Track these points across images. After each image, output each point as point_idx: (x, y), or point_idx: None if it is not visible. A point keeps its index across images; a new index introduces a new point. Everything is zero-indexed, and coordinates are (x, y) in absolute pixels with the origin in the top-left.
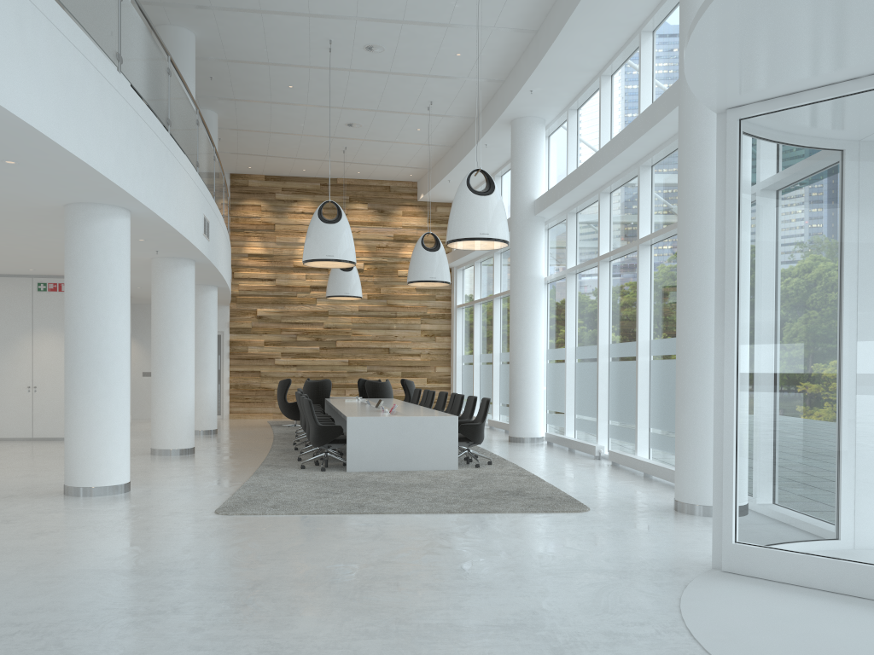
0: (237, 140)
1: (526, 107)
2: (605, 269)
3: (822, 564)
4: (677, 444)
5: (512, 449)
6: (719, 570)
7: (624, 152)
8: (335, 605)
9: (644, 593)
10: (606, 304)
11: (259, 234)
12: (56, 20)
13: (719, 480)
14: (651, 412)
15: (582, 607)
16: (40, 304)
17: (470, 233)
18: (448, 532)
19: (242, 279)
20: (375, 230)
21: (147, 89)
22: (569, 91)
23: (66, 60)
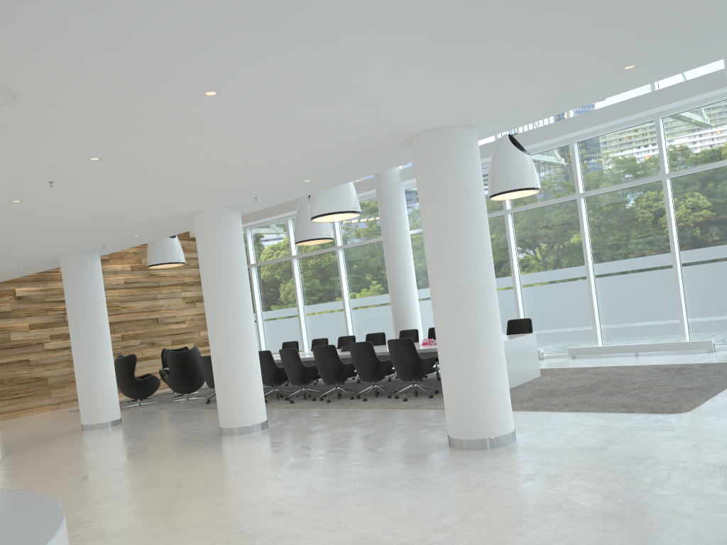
0: None
1: None
2: (510, 219)
3: None
4: None
5: None
6: None
7: (582, 130)
8: None
9: None
10: (514, 245)
11: None
12: None
13: None
14: (602, 314)
15: None
16: None
17: (530, 184)
18: None
19: None
20: None
21: None
22: None
23: None
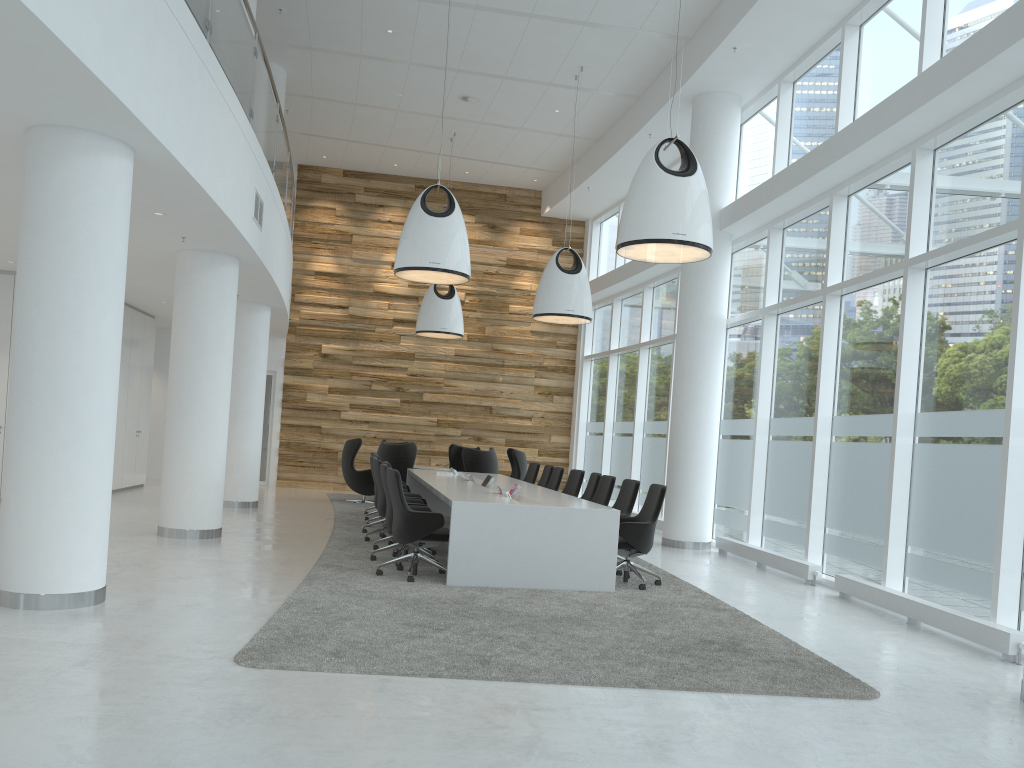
0: (311, 114)
1: (720, 76)
2: (834, 306)
3: None
4: None
5: (675, 559)
6: None
7: (900, 122)
8: None
9: None
10: (832, 357)
11: (330, 247)
12: None
13: None
14: (912, 522)
15: None
16: None
17: (658, 232)
18: (661, 740)
19: (305, 304)
20: (482, 251)
21: None
22: (789, 52)
23: None
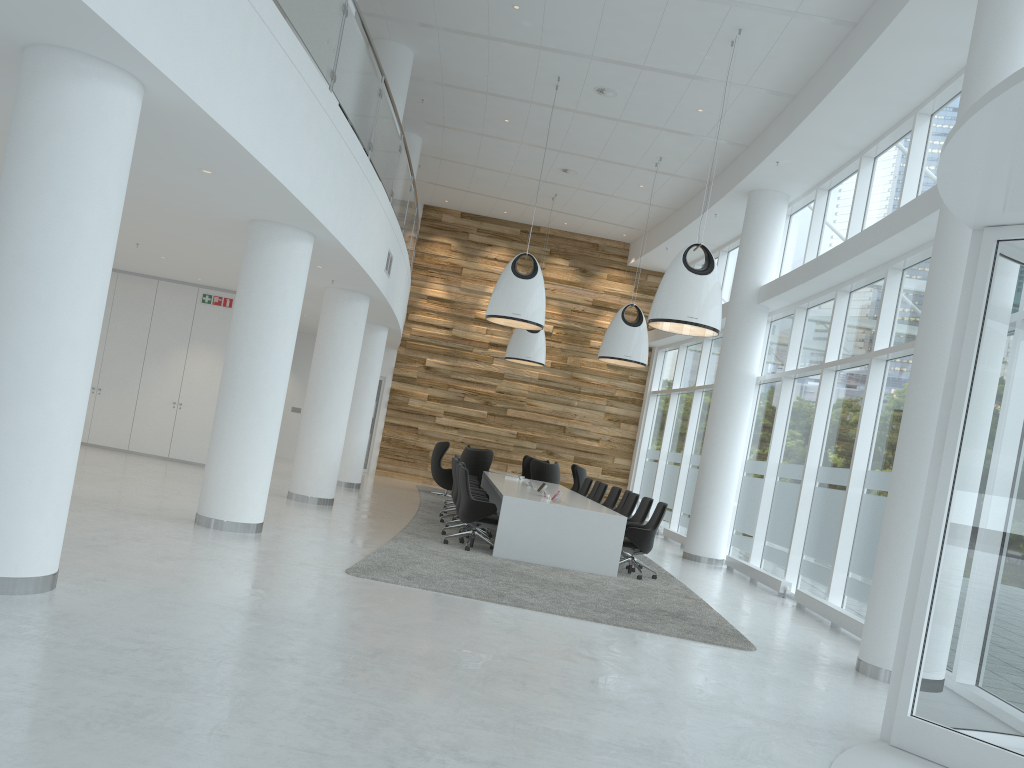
0: (438, 170)
1: (768, 179)
2: (829, 379)
3: (1007, 759)
4: (871, 595)
5: (684, 567)
6: (886, 743)
7: (872, 249)
8: (455, 690)
9: (793, 748)
10: (823, 419)
11: (443, 276)
12: (279, 35)
13: (905, 642)
14: (853, 554)
15: (718, 748)
16: (201, 317)
17: (677, 314)
18: (590, 641)
19: (416, 322)
20: (572, 291)
21: (354, 111)
22: (822, 168)
23: (281, 76)
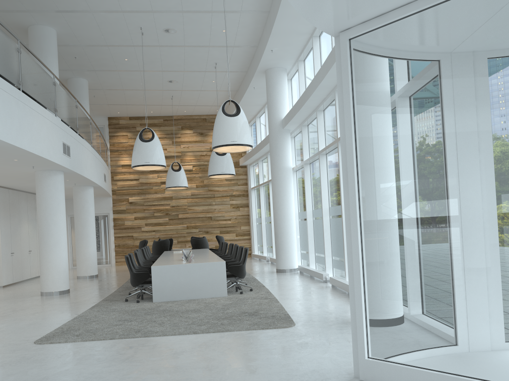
0: (105, 96)
1: (272, 61)
2: (323, 159)
3: (428, 376)
4: None
5: (274, 278)
6: (358, 379)
7: (322, 82)
8: None
9: None
10: (325, 181)
11: (127, 153)
12: None
13: (355, 310)
14: None
15: None
16: None
17: (225, 141)
18: (181, 351)
19: (119, 180)
20: (198, 145)
21: None
22: (296, 49)
23: None
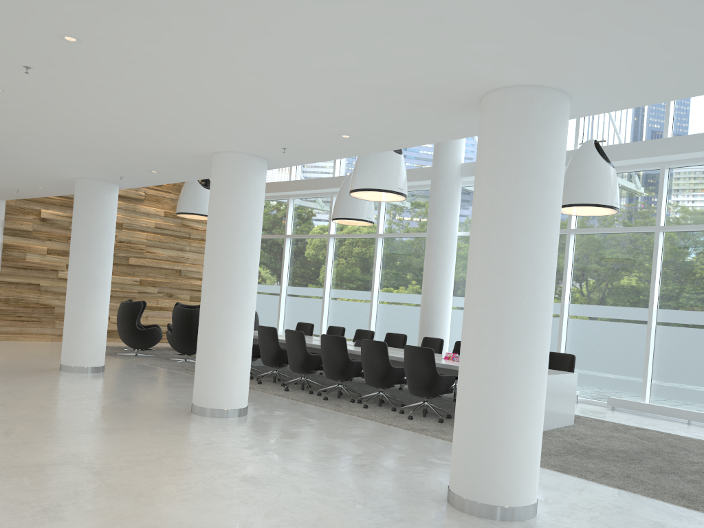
0: None
1: None
2: (572, 240)
3: None
4: None
5: None
6: None
7: (679, 154)
8: None
9: None
10: (570, 269)
11: None
12: None
13: None
14: (657, 367)
15: None
16: None
17: (609, 201)
18: None
19: None
20: None
21: None
22: None
23: None
